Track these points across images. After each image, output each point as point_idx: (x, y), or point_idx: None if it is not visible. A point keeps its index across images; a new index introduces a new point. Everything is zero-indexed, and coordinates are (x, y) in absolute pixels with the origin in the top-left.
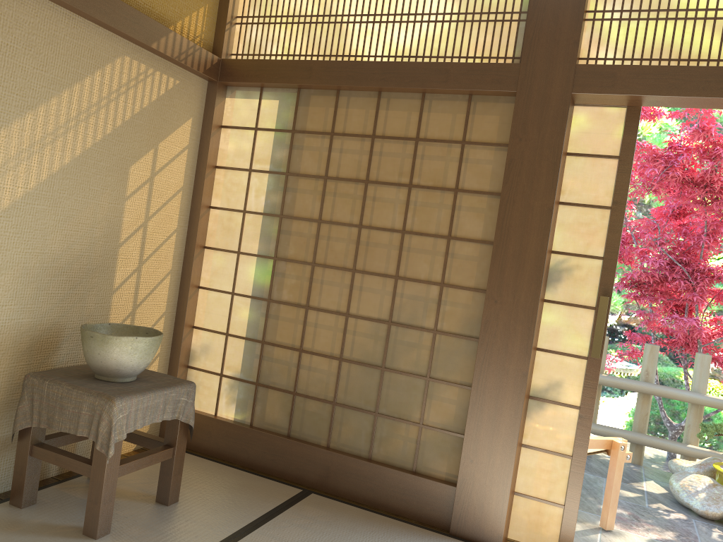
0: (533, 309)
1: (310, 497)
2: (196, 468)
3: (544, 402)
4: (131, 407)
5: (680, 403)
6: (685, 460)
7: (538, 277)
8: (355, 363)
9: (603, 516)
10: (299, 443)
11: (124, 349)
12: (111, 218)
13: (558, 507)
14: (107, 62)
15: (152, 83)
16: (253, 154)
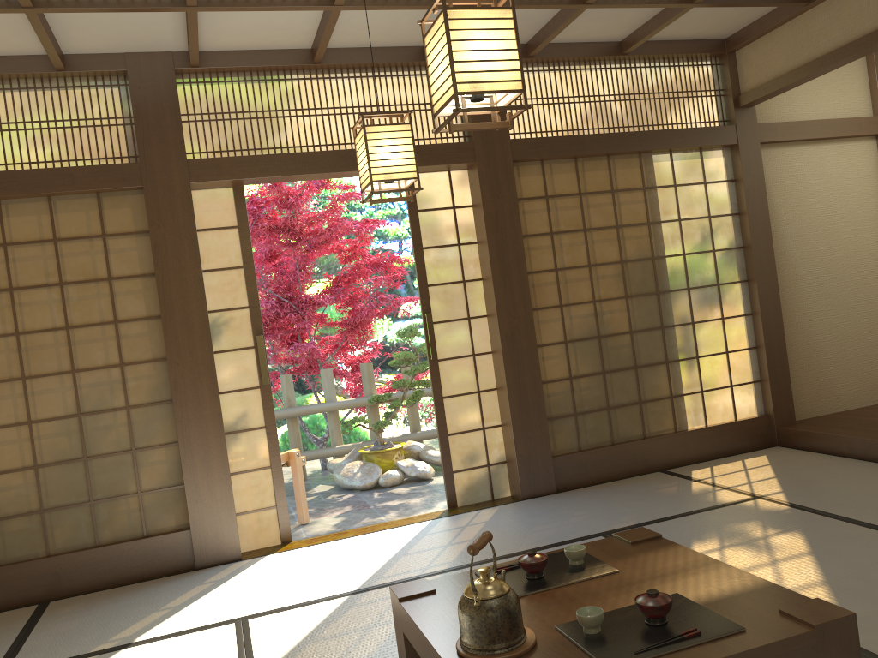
0: (211, 360)
1: (52, 604)
2: None
3: (238, 433)
4: None
5: (314, 426)
6: (338, 458)
7: (207, 334)
8: (54, 464)
9: (299, 515)
10: (16, 565)
11: None
12: None
13: (273, 509)
14: None
15: None
16: None
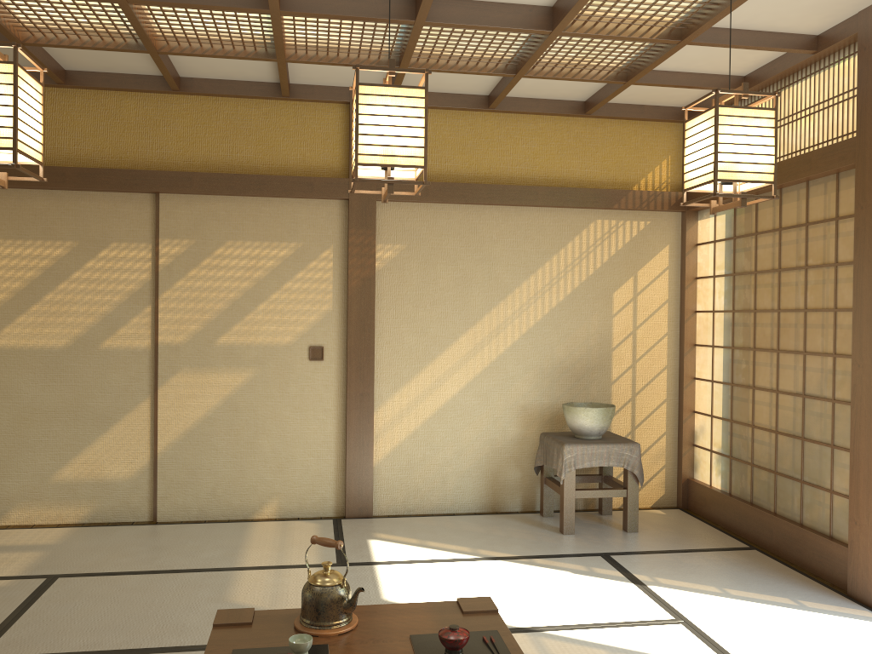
0: None
1: (747, 551)
2: (679, 522)
3: None
4: (577, 451)
5: None
6: None
7: None
8: (784, 434)
9: None
10: (753, 508)
11: (579, 415)
12: (602, 331)
13: None
14: (583, 228)
15: (623, 231)
16: (714, 262)
